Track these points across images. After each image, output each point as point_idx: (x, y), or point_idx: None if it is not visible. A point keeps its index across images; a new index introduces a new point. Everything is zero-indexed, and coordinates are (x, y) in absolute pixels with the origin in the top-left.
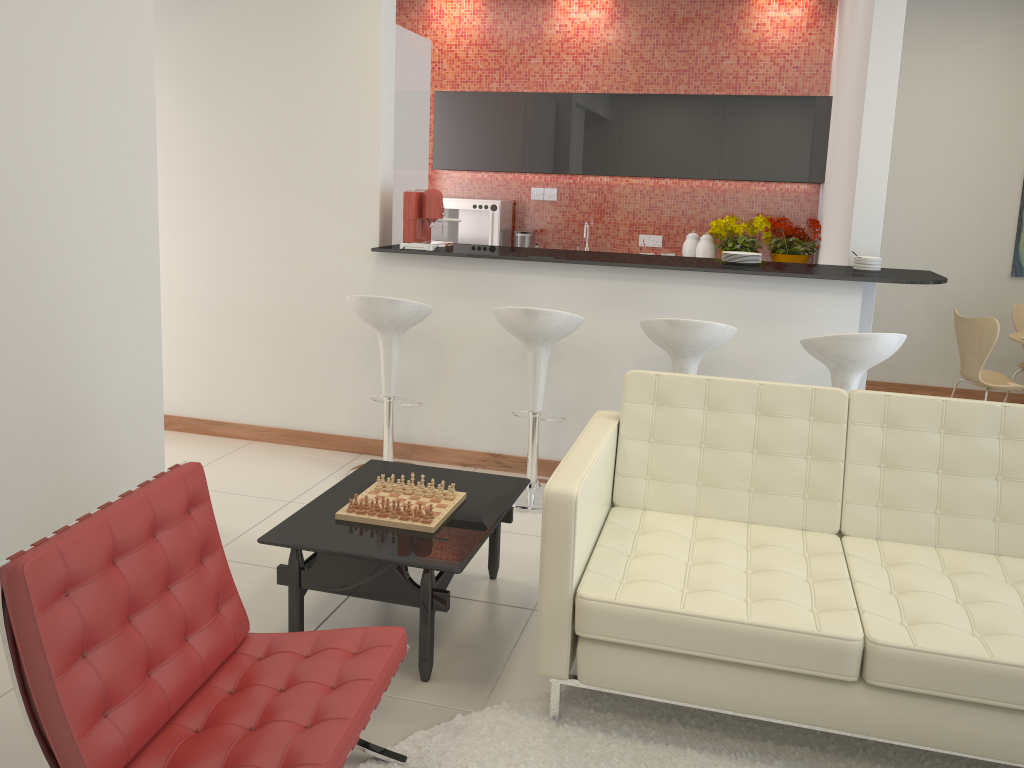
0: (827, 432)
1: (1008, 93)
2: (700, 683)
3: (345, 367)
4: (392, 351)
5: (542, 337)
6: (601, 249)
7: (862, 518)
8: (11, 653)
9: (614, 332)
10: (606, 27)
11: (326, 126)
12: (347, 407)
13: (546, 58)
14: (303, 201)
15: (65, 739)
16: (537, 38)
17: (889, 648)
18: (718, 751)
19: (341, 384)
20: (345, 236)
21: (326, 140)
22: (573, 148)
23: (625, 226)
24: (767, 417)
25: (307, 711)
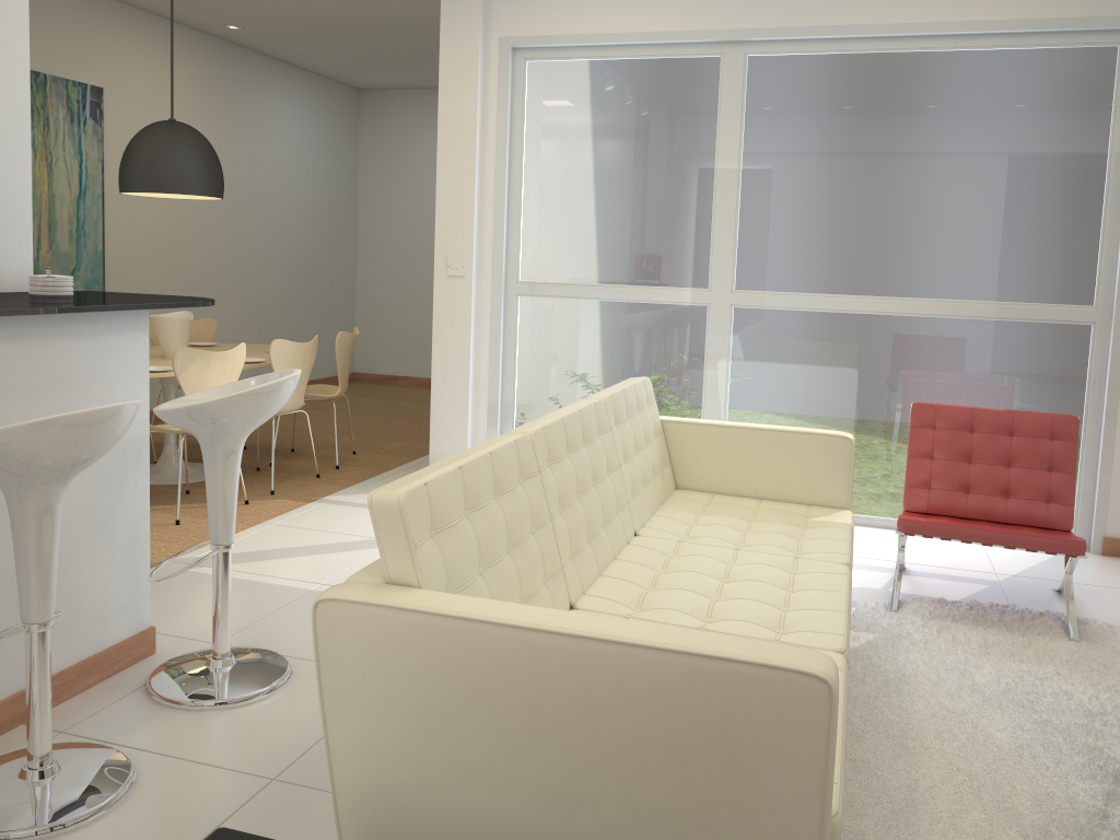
0: (535, 491)
1: None
2: None
3: None
4: None
5: None
6: None
7: (573, 577)
8: None
9: None
10: None
11: None
12: None
13: None
14: None
15: None
16: None
17: (846, 648)
18: None
19: None
20: None
21: None
22: None
23: None
24: (504, 496)
25: None
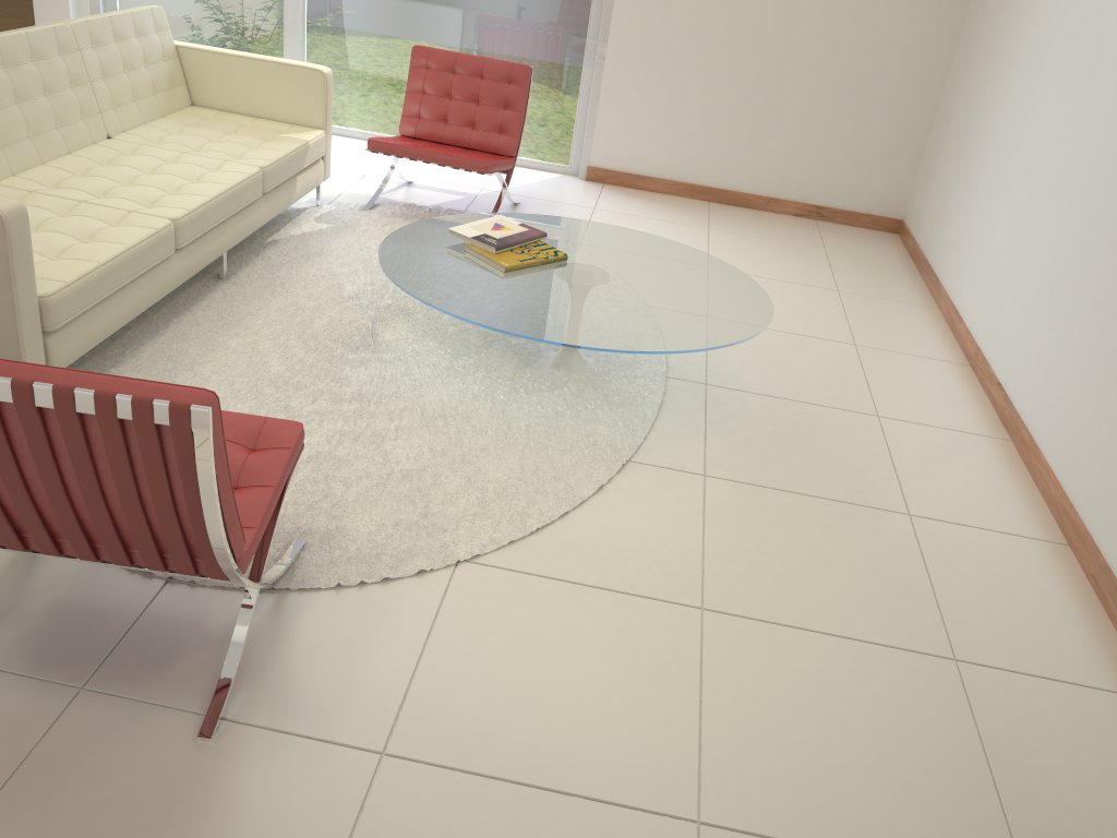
0: None
1: None
2: (118, 312)
3: None
4: None
5: None
6: None
7: None
8: (216, 484)
9: None
10: None
11: None
12: None
13: None
14: None
15: (237, 522)
16: None
17: (184, 218)
18: (120, 360)
19: None
20: None
21: None
22: None
23: None
24: None
25: None
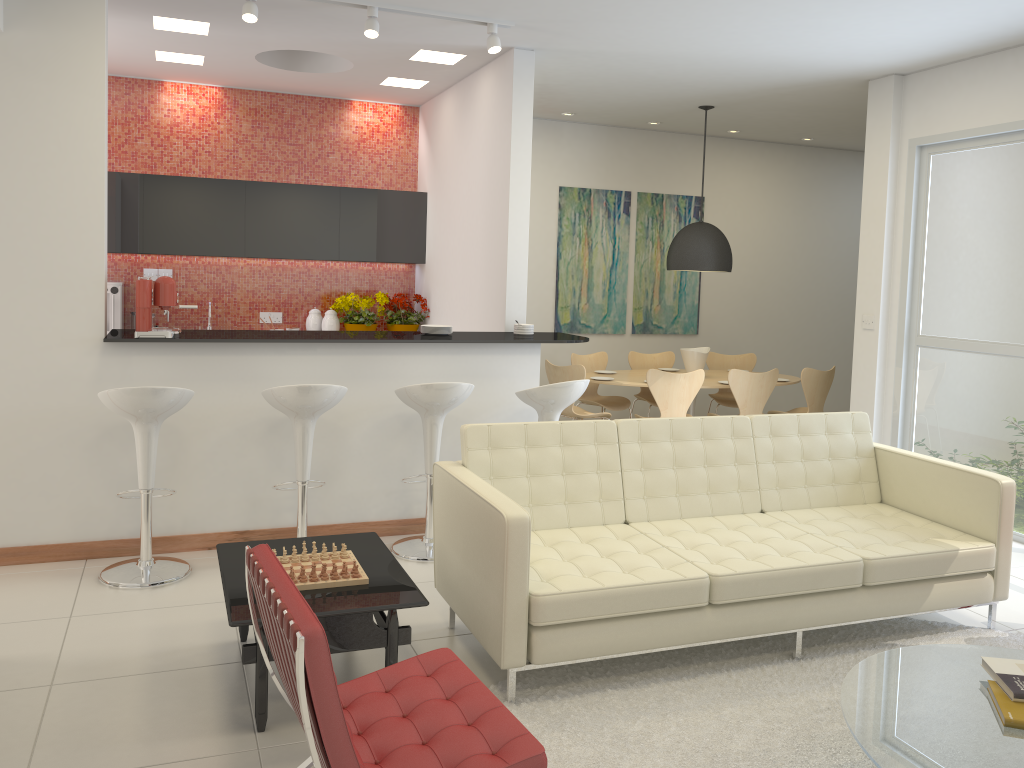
0: (608, 451)
1: (542, 195)
2: (618, 636)
3: (64, 468)
4: (153, 441)
5: (317, 410)
6: (222, 327)
7: (637, 508)
8: (308, 714)
9: (353, 401)
10: (217, 116)
11: (36, 211)
12: (67, 511)
13: (155, 140)
14: (6, 291)
15: None
16: (144, 120)
17: (724, 577)
18: (625, 685)
19: (58, 487)
20: (62, 327)
21: (36, 226)
22: (197, 230)
23: (245, 304)
24: (568, 447)
25: (458, 715)
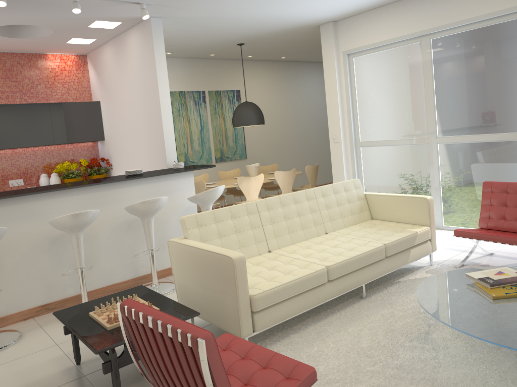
0: (254, 217)
1: None
2: (292, 307)
3: None
4: None
5: (85, 226)
6: None
7: (273, 243)
8: (212, 383)
9: (98, 218)
10: None
11: None
12: None
13: None
14: None
15: None
16: None
17: (332, 266)
18: (297, 331)
19: None
20: None
21: None
22: None
23: None
24: (235, 218)
25: (256, 364)
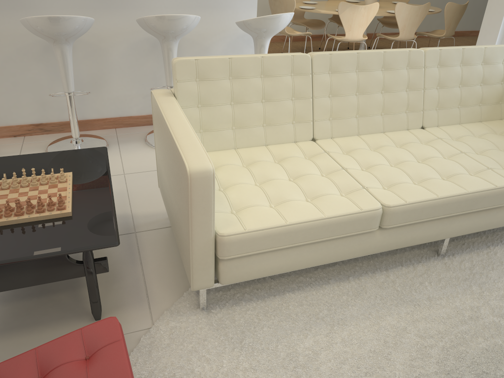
0: (302, 81)
1: None
2: (297, 259)
3: None
4: None
5: (68, 37)
6: None
7: (323, 128)
8: None
9: (109, 27)
10: None
11: None
12: None
13: None
14: None
15: None
16: None
17: (395, 207)
18: (301, 288)
19: None
20: None
21: None
22: None
23: None
24: (268, 78)
25: None
